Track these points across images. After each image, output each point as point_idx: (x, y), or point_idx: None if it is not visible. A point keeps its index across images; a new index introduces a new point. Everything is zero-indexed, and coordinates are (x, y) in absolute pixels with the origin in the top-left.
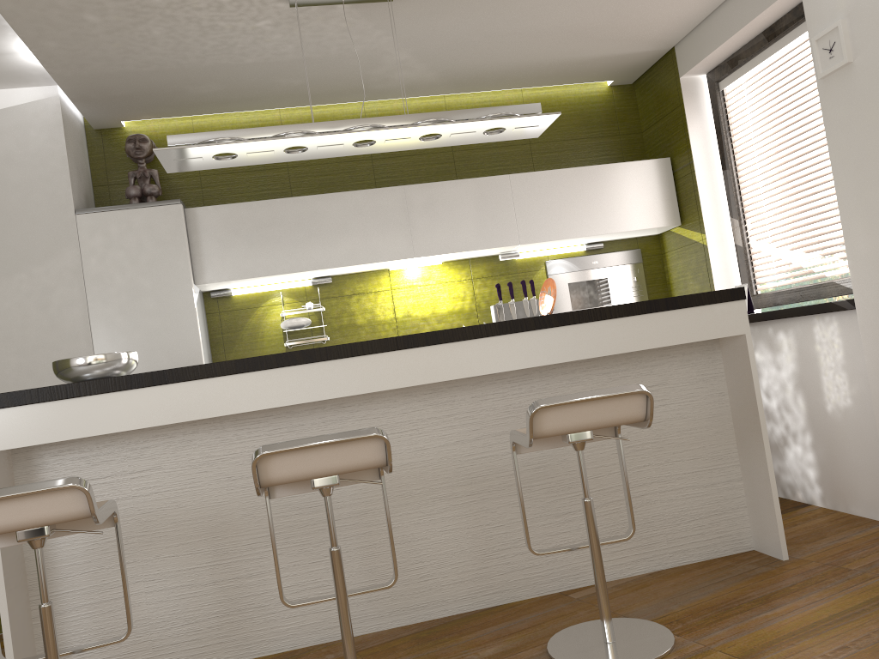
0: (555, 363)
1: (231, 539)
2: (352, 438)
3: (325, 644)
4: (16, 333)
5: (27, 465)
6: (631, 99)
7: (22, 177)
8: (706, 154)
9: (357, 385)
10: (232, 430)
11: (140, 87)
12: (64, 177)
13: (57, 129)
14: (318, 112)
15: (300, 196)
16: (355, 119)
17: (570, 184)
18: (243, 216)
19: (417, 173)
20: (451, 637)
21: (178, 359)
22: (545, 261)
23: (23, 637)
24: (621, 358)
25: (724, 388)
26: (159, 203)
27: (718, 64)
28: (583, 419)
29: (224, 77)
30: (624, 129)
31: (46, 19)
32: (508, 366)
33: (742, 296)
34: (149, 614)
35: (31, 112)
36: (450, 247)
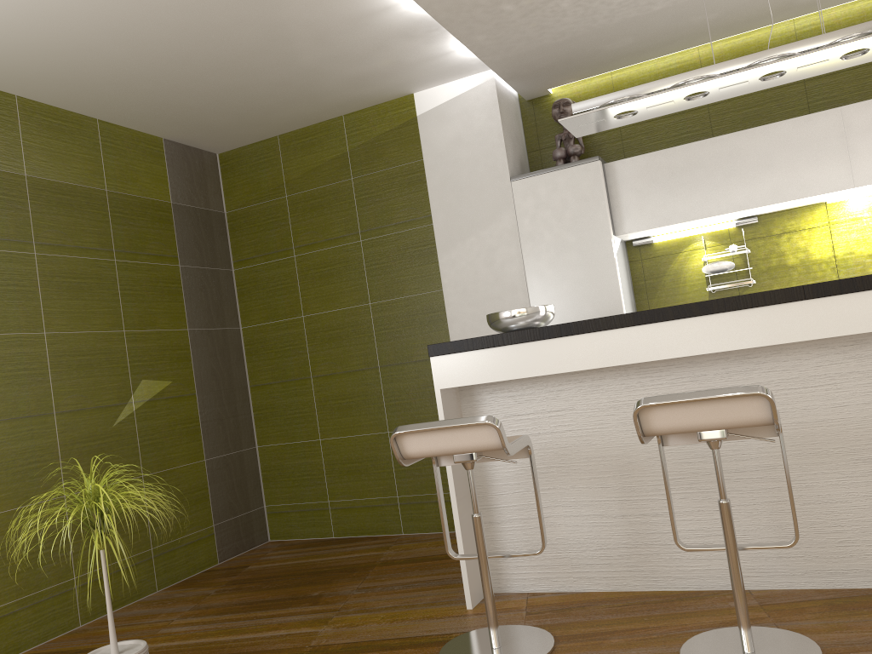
0: None
1: (637, 478)
2: (731, 395)
3: (731, 592)
4: (470, 287)
5: (469, 400)
6: None
7: (469, 154)
8: None
9: (758, 337)
10: (635, 377)
11: (558, 56)
12: (501, 149)
13: (494, 108)
14: (739, 41)
15: (721, 134)
16: (760, 52)
17: None
18: (659, 164)
19: (862, 88)
20: (870, 610)
21: (600, 306)
22: None
23: (471, 538)
24: None
25: None
26: (579, 162)
27: None
28: None
29: (634, 29)
30: None
31: (473, 18)
32: None
33: None
34: (567, 535)
35: (473, 97)
36: None
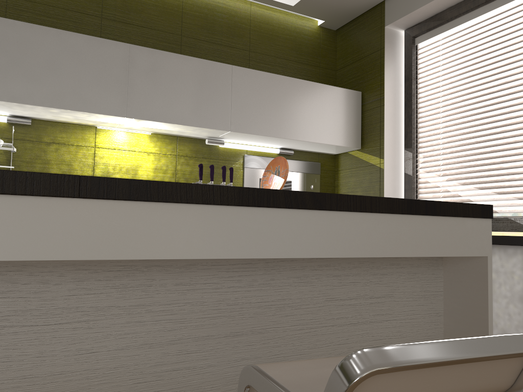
0: (301, 257)
1: None
2: None
3: None
4: None
5: None
6: (333, 42)
7: None
8: (394, 94)
9: None
10: None
11: None
12: None
13: None
14: None
15: None
16: None
17: (282, 90)
18: None
19: (144, 45)
20: None
21: None
22: (244, 154)
23: None
24: (355, 260)
25: (441, 308)
26: None
27: (419, 22)
28: (424, 390)
29: None
30: (324, 63)
31: None
32: (241, 252)
33: (490, 215)
34: None
35: None
36: (164, 116)
